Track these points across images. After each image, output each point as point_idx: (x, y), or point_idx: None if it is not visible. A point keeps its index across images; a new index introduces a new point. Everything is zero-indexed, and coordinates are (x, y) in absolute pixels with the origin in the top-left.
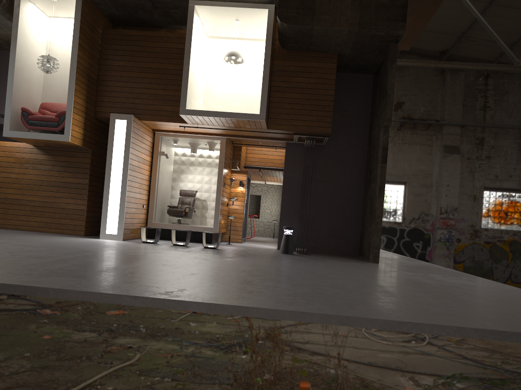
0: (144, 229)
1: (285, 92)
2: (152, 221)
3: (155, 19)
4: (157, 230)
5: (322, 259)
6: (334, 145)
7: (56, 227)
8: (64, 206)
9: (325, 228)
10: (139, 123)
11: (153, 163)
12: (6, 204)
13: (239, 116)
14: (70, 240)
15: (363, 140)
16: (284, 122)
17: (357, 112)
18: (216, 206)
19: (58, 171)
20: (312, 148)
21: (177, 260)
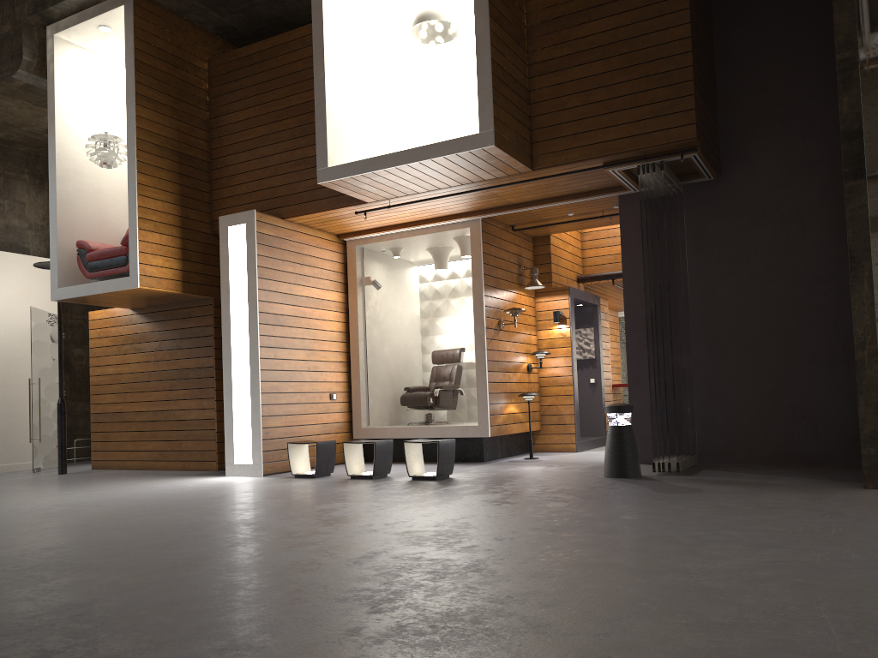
0: (304, 448)
1: (565, 69)
2: (360, 425)
3: (294, 8)
4: (318, 448)
5: (697, 488)
6: (744, 176)
7: (175, 458)
8: (183, 416)
9: (752, 395)
10: (282, 225)
11: (350, 304)
12: (105, 423)
13: (435, 152)
14: (131, 488)
15: (826, 142)
16: (570, 142)
17: (797, 74)
18: (478, 377)
19: (169, 350)
20: (685, 196)
21: (151, 541)
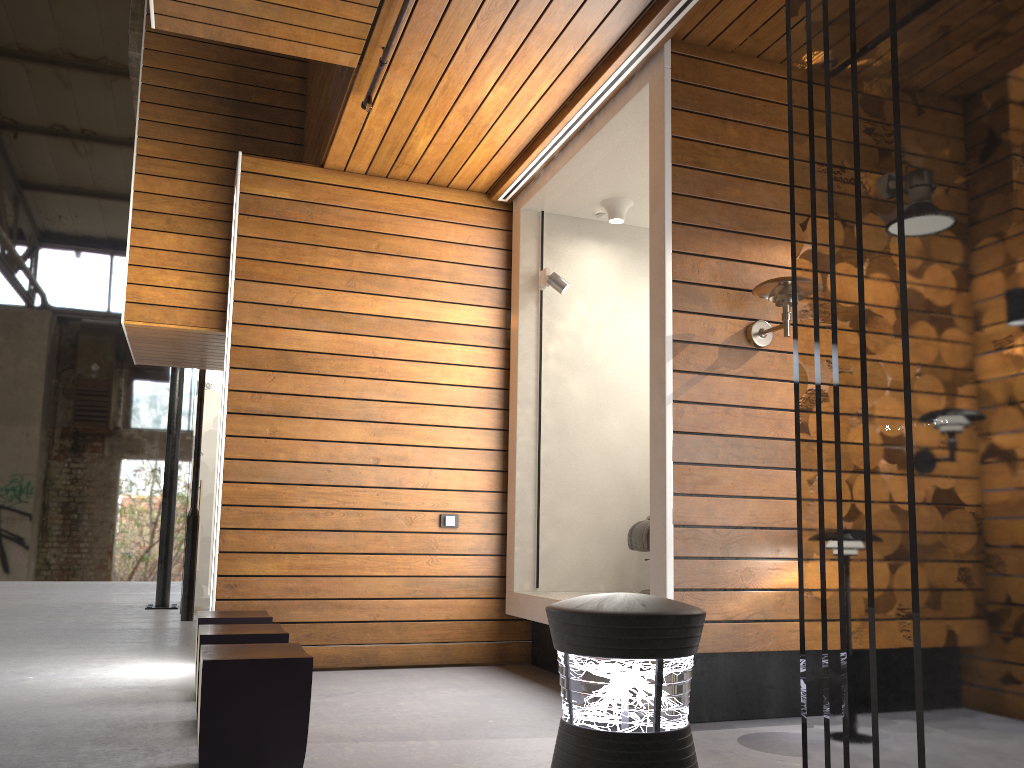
0: None
1: None
2: (512, 585)
3: None
4: None
5: None
6: None
7: None
8: None
9: None
10: (318, 178)
11: (512, 329)
12: None
13: None
14: None
15: None
16: None
17: None
18: (653, 480)
19: None
20: None
21: None
